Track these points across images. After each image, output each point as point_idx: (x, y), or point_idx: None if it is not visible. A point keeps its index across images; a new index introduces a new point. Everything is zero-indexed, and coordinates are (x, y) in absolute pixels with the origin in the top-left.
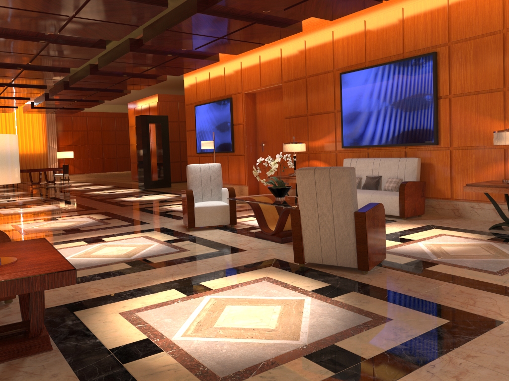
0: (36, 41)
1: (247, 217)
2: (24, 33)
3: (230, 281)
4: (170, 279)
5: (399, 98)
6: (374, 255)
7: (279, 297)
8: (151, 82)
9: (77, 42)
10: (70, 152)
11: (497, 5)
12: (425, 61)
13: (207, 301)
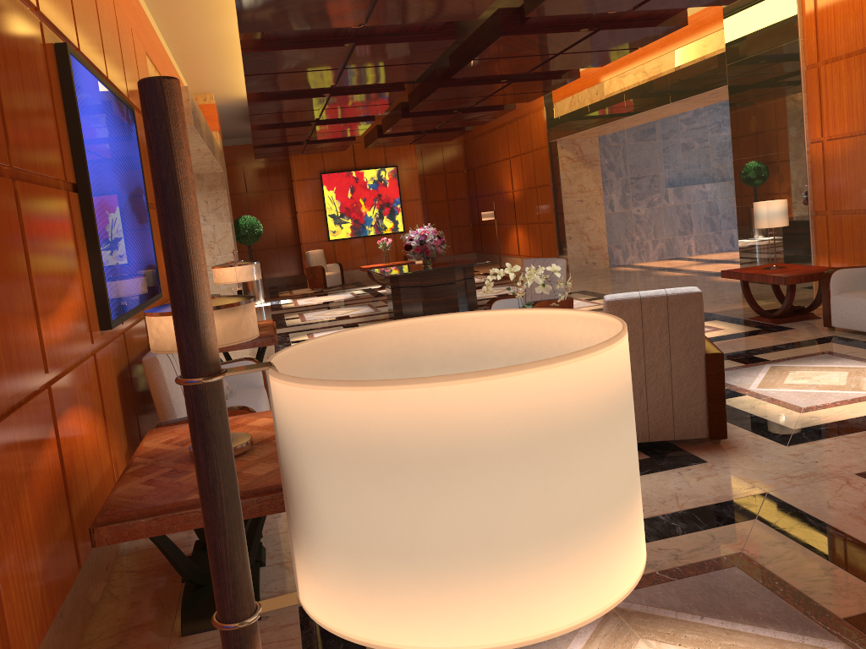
0: None
1: None
2: None
3: None
4: None
5: (131, 188)
6: None
7: None
8: None
9: None
10: None
11: (136, 71)
12: (131, 119)
13: None
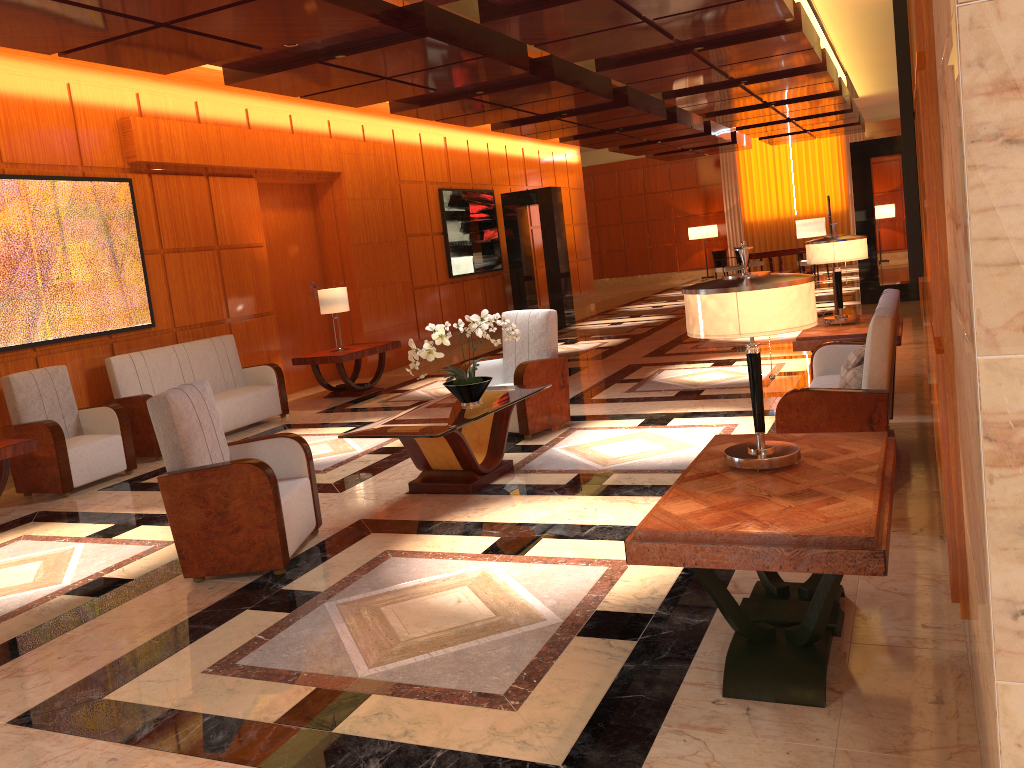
0: (454, 100)
1: (643, 417)
2: (432, 94)
3: (152, 533)
4: (158, 511)
5: None
6: (210, 554)
7: (69, 572)
8: (807, 79)
9: (509, 84)
10: (884, 207)
11: None
12: None
13: (60, 549)
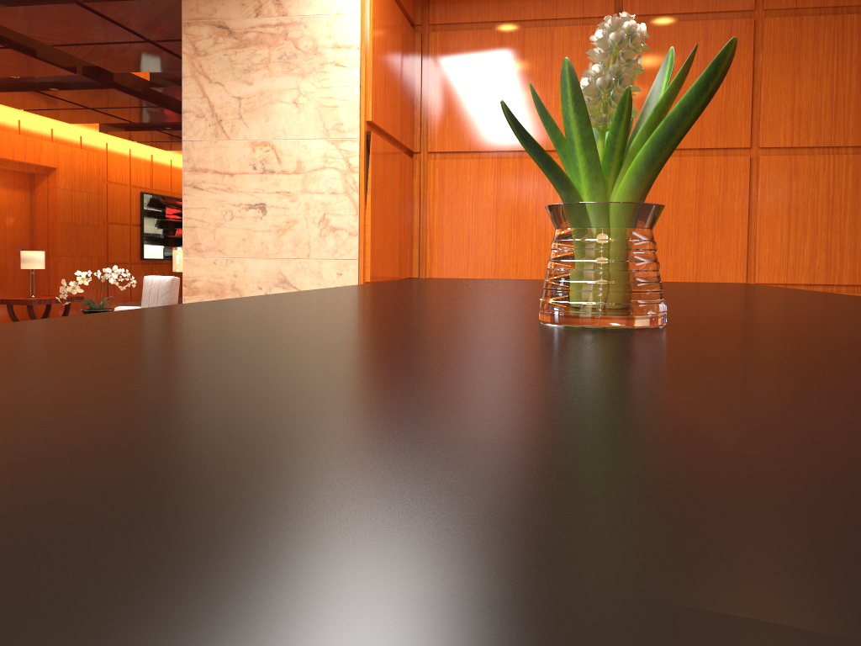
0: (147, 130)
1: None
2: (131, 124)
3: None
4: None
5: None
6: None
7: None
8: None
9: None
10: None
11: None
12: None
13: None
